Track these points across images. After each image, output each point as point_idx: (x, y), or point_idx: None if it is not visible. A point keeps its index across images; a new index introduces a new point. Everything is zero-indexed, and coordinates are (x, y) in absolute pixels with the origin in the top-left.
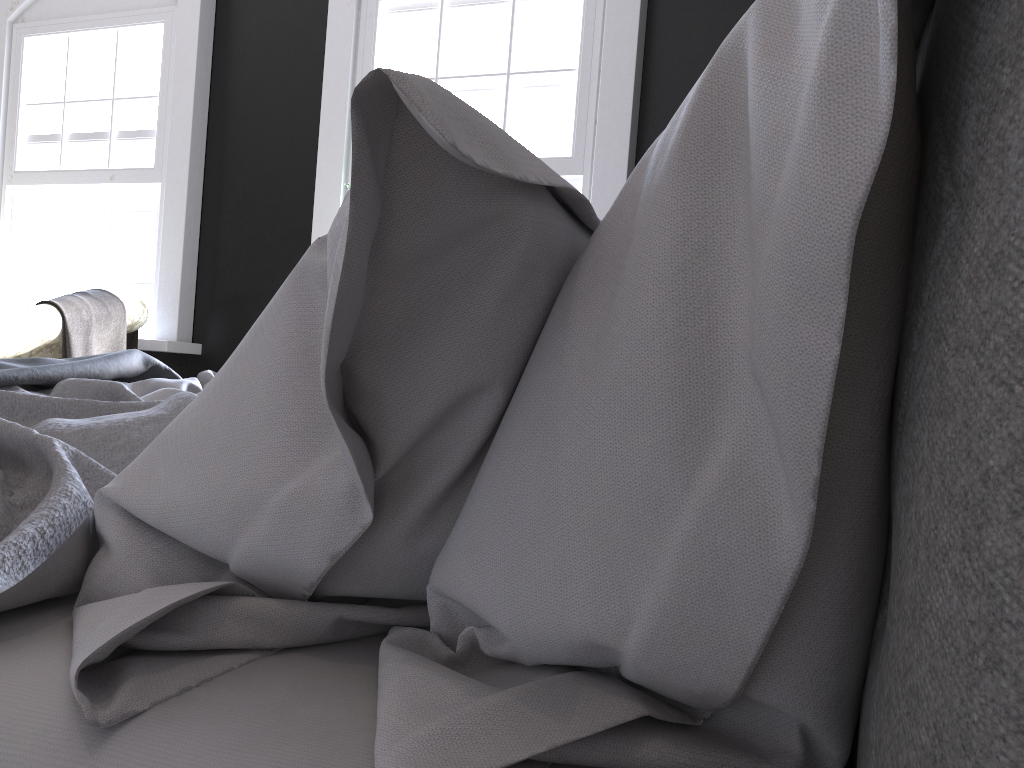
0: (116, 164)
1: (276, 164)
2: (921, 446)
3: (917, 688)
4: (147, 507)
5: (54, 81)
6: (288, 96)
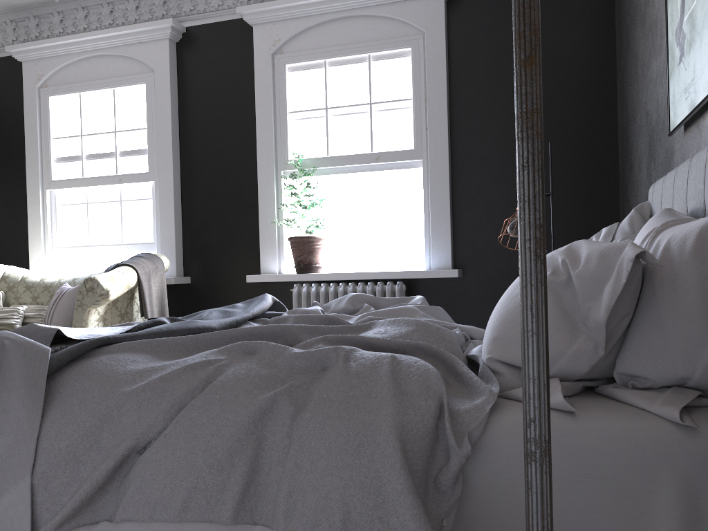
0: (121, 171)
1: (227, 164)
2: None
3: None
4: (516, 360)
5: (72, 122)
6: (231, 123)
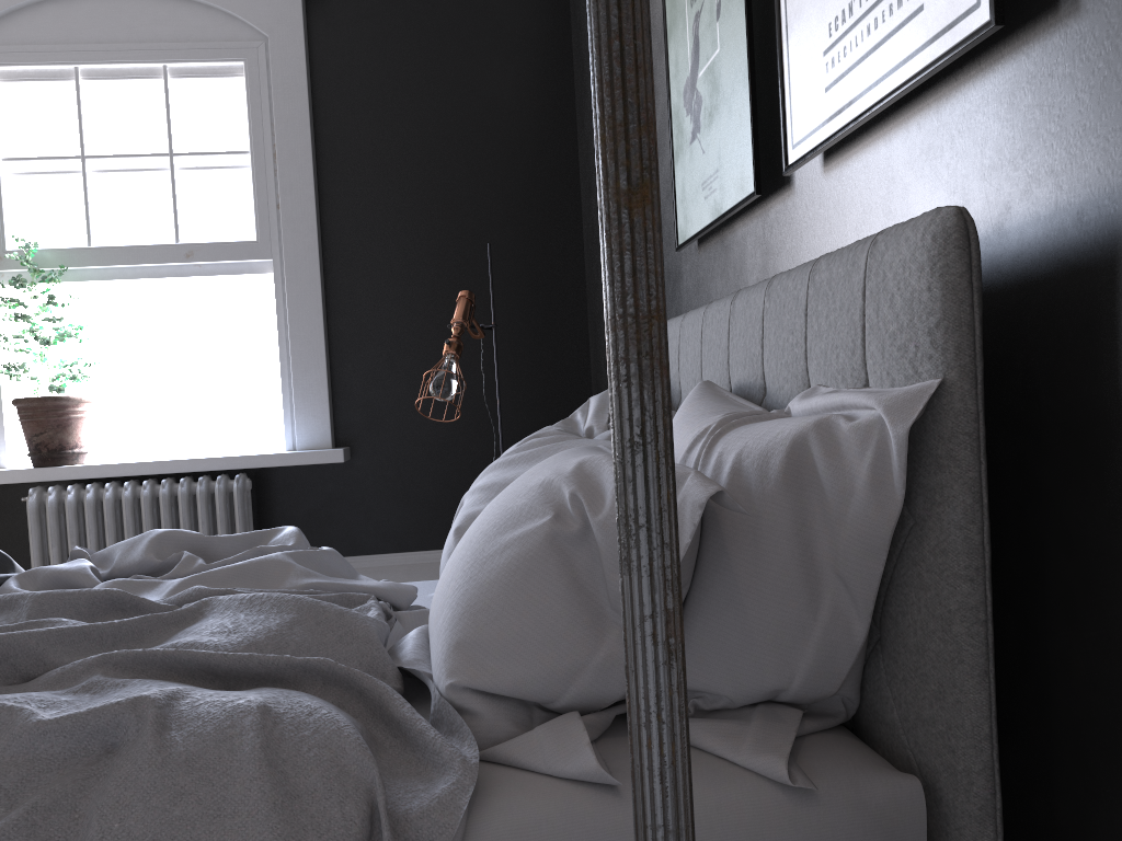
0: None
1: None
2: (910, 596)
3: (925, 673)
4: (501, 685)
5: None
6: None
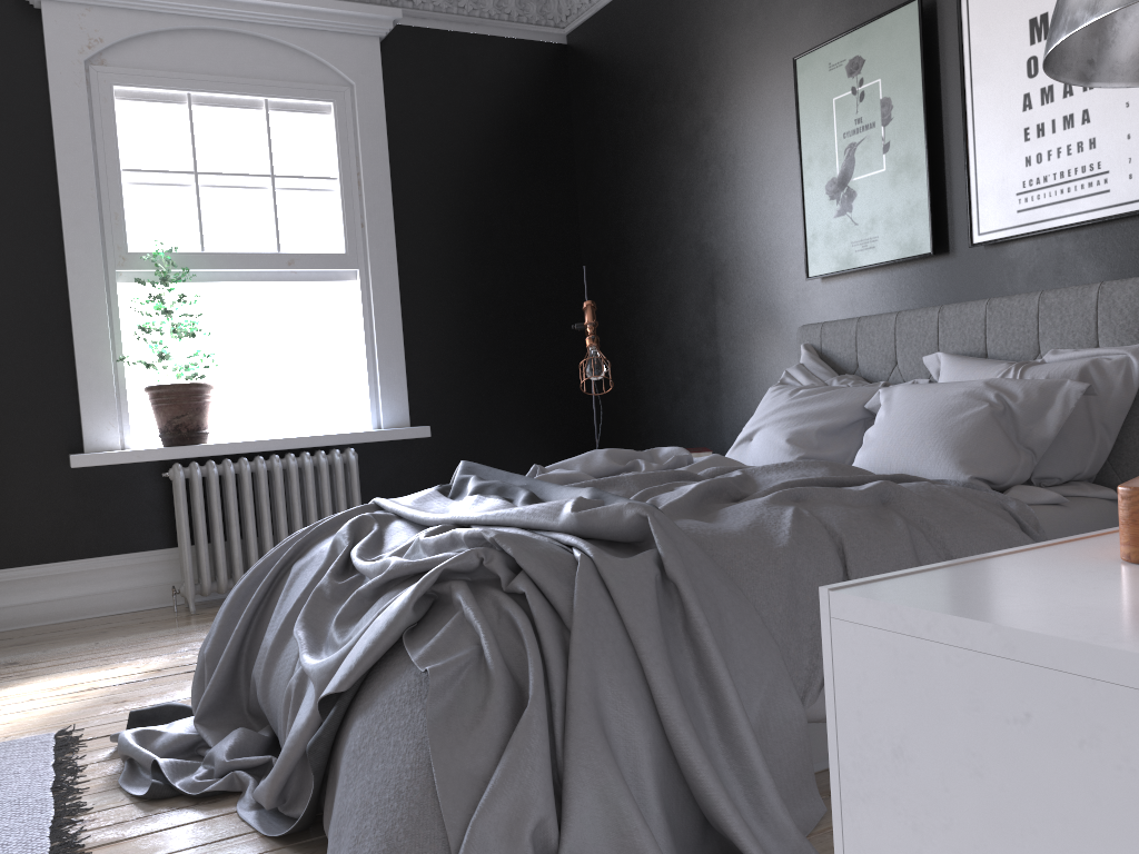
0: None
1: None
2: (1131, 429)
3: None
4: (990, 475)
5: None
6: None
